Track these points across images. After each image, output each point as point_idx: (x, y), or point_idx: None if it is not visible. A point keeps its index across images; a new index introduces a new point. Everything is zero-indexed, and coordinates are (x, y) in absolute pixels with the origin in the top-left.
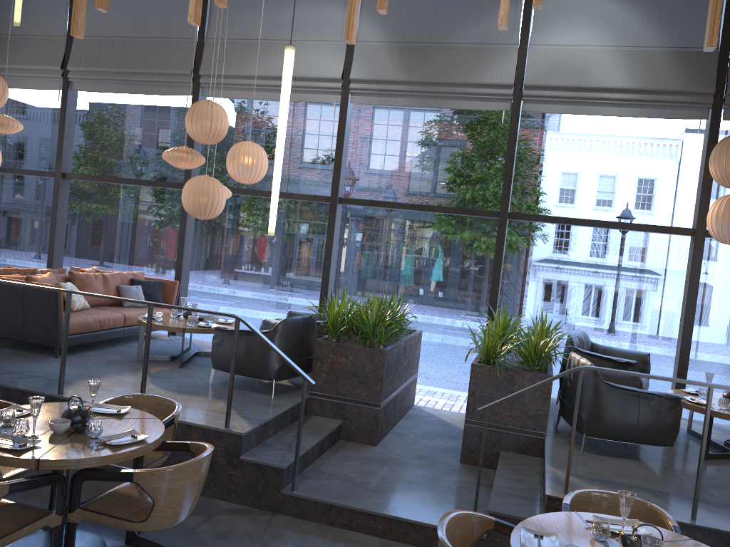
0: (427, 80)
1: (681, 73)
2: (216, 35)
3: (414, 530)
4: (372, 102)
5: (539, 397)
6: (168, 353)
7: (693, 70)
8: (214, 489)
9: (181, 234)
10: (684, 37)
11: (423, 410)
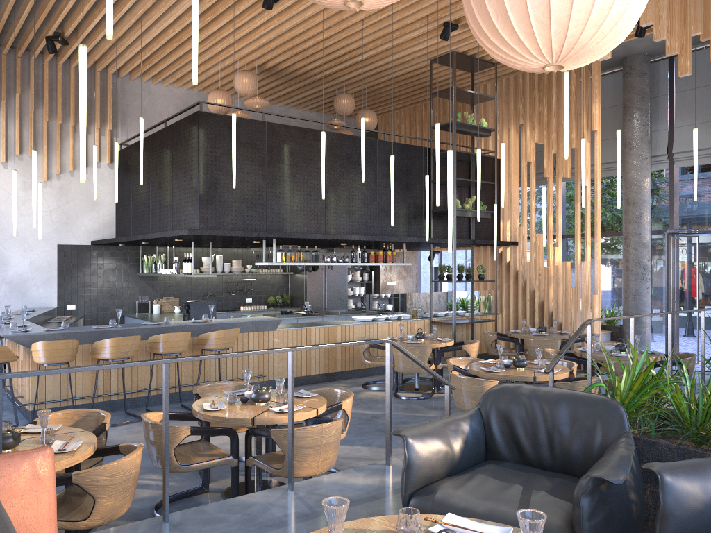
0: None
1: None
2: None
3: None
4: None
5: None
6: None
7: None
8: None
9: None
10: None
11: None
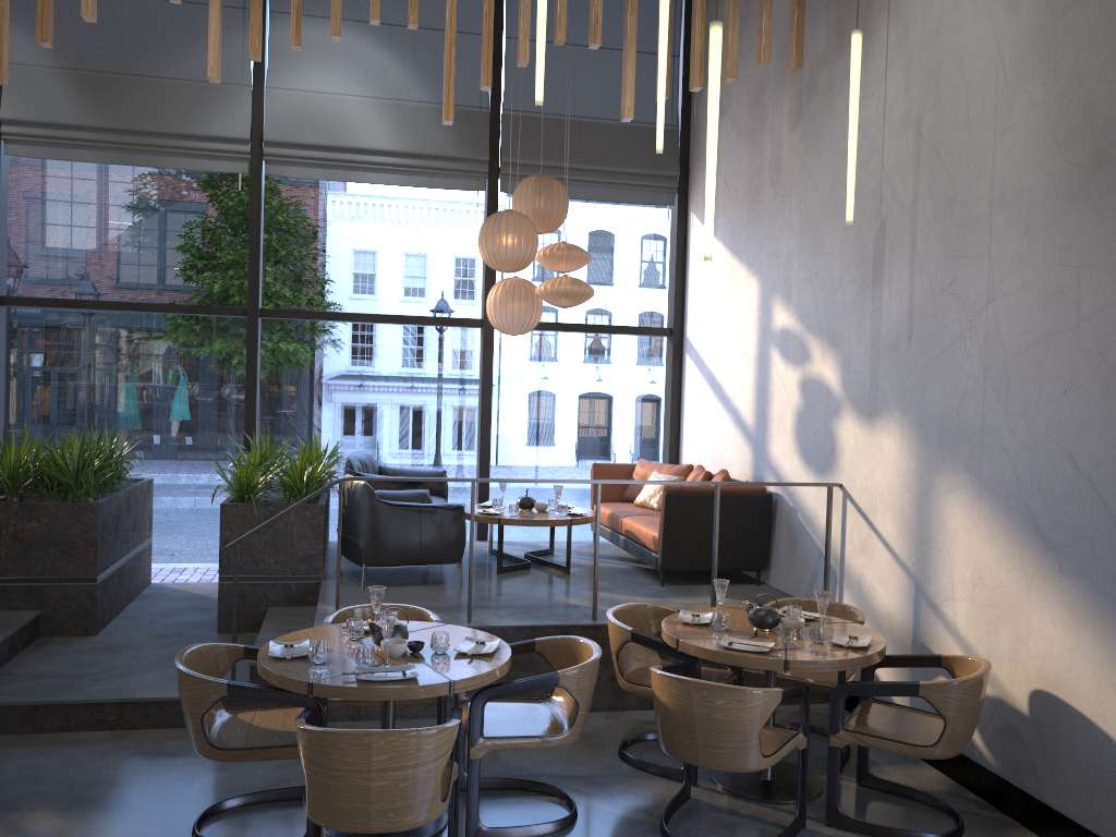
0: (126, 127)
1: (452, 135)
2: None
3: (158, 710)
4: (42, 155)
5: (310, 532)
6: None
7: (464, 133)
8: None
9: None
10: None
11: (166, 587)
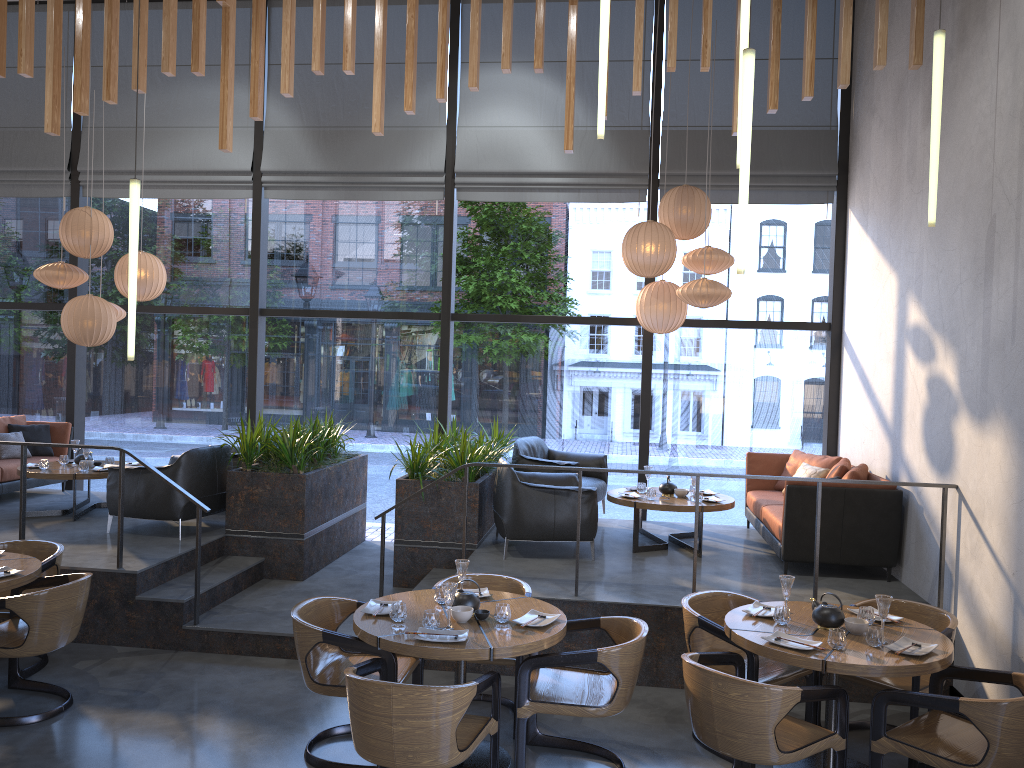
0: (349, 170)
1: (615, 153)
2: (95, 123)
3: None
4: (290, 197)
5: (467, 507)
6: (60, 508)
7: (626, 151)
8: (110, 635)
9: (70, 366)
10: (615, 115)
11: (374, 544)
